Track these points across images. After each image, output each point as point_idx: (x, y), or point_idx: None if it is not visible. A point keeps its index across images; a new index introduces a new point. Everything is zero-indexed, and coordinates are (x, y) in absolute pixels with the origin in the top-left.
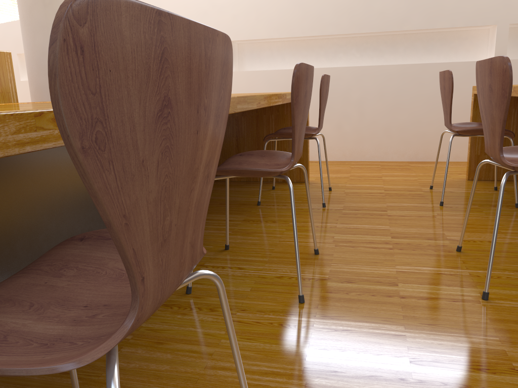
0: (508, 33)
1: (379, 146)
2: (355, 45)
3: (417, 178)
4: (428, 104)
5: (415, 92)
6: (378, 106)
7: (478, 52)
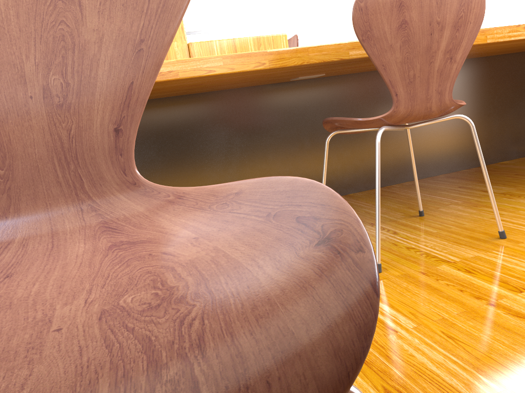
0: None
1: None
2: None
3: None
4: None
5: None
6: None
7: None
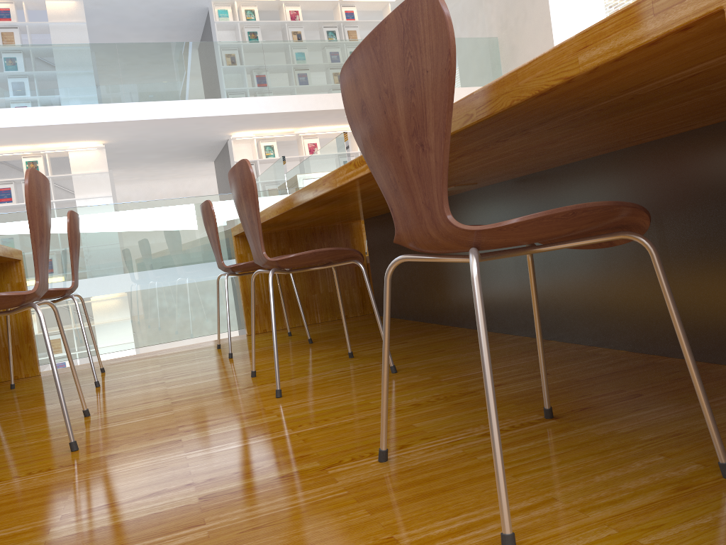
0: None
1: None
2: None
3: None
4: None
5: None
6: None
7: None
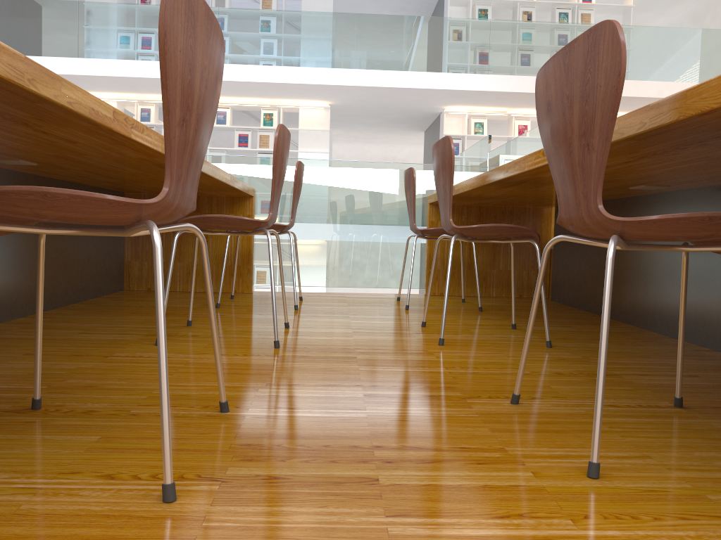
0: None
1: None
2: None
3: None
4: None
5: None
6: None
7: None
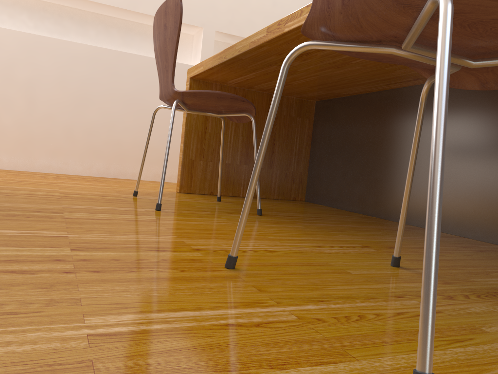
0: (214, 40)
1: (56, 152)
2: (27, 9)
3: (111, 187)
4: (125, 104)
5: (109, 85)
6: (58, 95)
7: (182, 58)
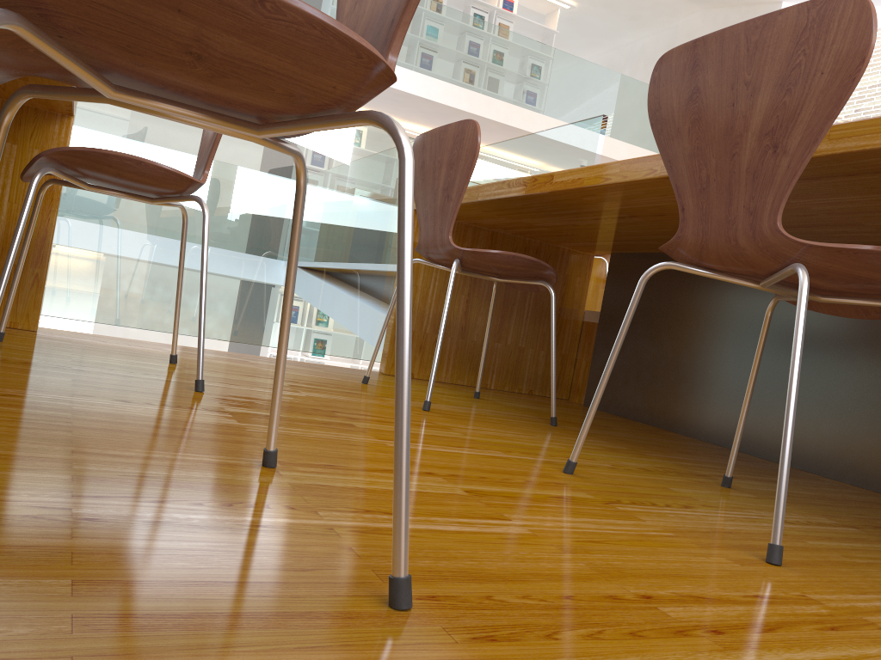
0: None
1: None
2: None
3: None
4: None
5: None
6: None
7: None
